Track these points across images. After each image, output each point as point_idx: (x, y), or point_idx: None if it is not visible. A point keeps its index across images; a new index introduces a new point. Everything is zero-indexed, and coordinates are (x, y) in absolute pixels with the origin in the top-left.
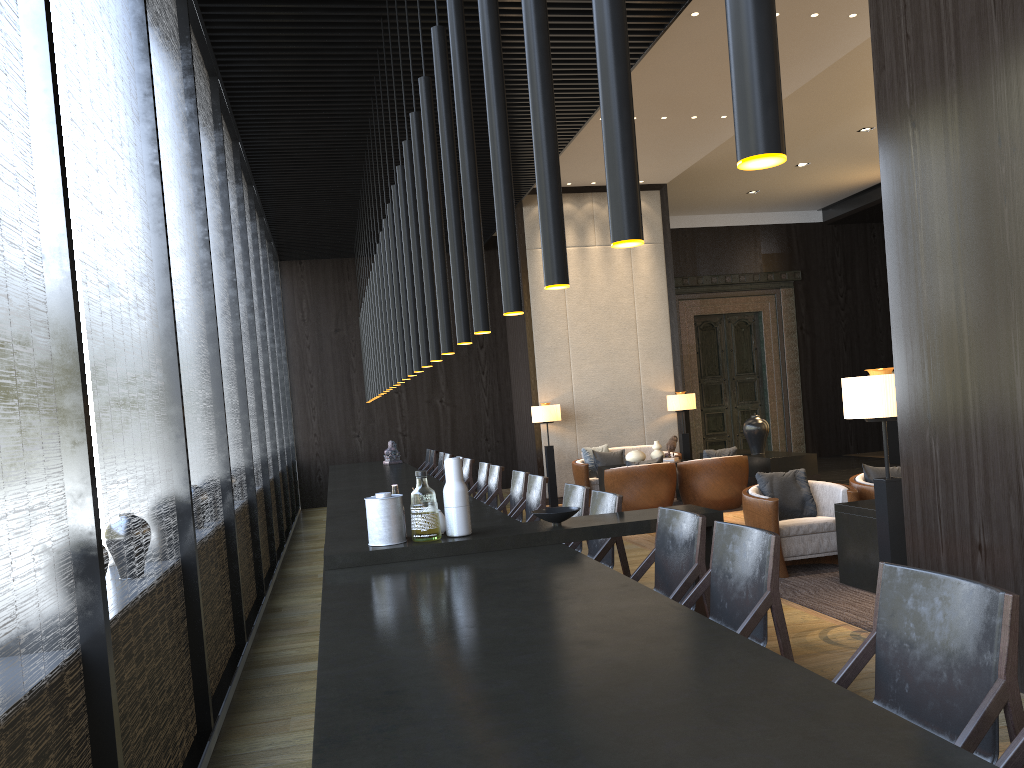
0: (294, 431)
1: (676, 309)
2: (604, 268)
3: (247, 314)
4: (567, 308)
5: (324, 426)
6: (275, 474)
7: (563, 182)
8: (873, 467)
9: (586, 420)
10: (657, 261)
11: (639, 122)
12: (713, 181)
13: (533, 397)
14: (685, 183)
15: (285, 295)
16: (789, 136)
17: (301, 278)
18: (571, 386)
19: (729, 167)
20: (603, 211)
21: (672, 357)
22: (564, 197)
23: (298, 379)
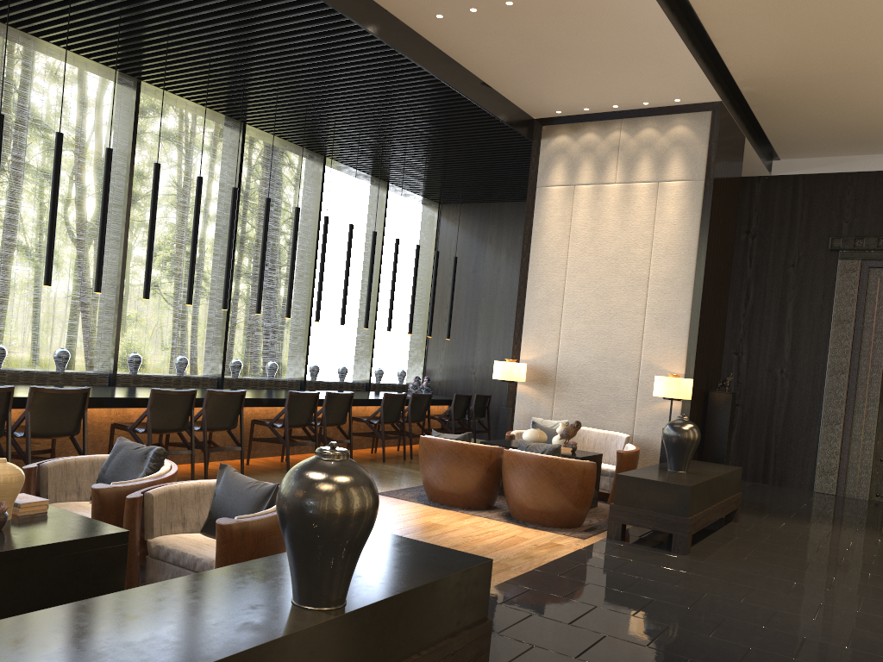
0: (426, 359)
1: (704, 267)
2: (620, 210)
3: (121, 227)
4: (569, 256)
5: (449, 359)
6: (219, 375)
7: (575, 107)
8: (231, 472)
9: (567, 389)
10: (691, 203)
11: (493, 14)
12: (846, 96)
13: (514, 352)
14: (804, 102)
15: (440, 235)
16: (836, 8)
17: (454, 220)
18: (557, 346)
19: (829, 71)
20: (631, 141)
21: (689, 329)
22: (588, 126)
23: (437, 312)
